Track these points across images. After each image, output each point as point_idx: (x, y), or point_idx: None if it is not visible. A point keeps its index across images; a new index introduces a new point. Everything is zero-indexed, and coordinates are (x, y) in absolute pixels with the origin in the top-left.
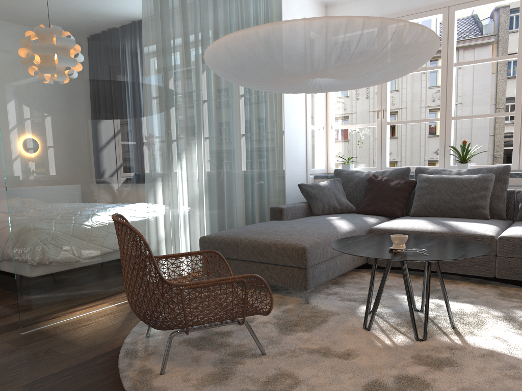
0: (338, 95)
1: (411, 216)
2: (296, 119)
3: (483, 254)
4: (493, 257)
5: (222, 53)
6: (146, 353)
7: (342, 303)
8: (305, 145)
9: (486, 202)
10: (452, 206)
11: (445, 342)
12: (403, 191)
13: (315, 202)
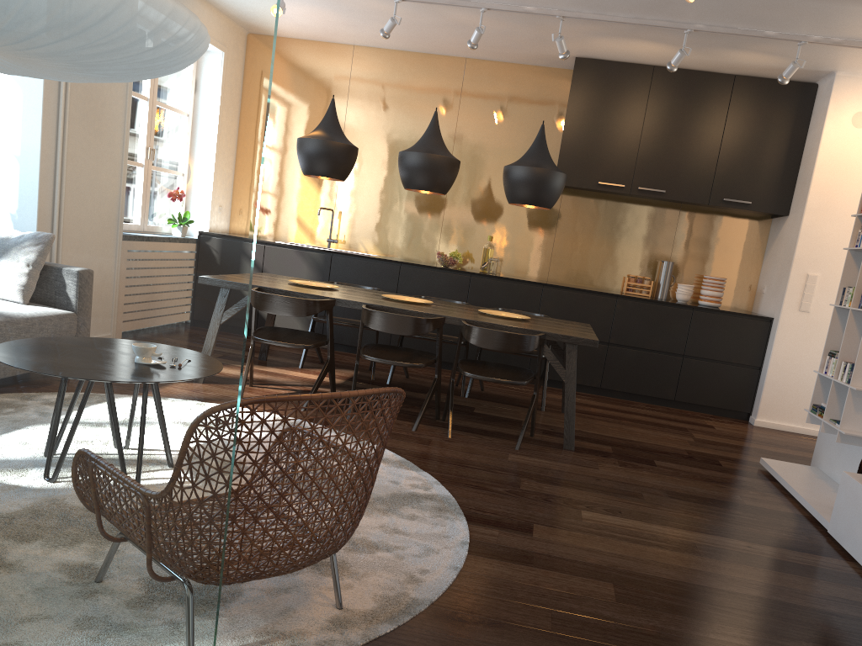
0: None
1: None
2: None
3: None
4: None
5: None
6: (275, 640)
7: None
8: None
9: None
10: None
11: None
12: None
13: None
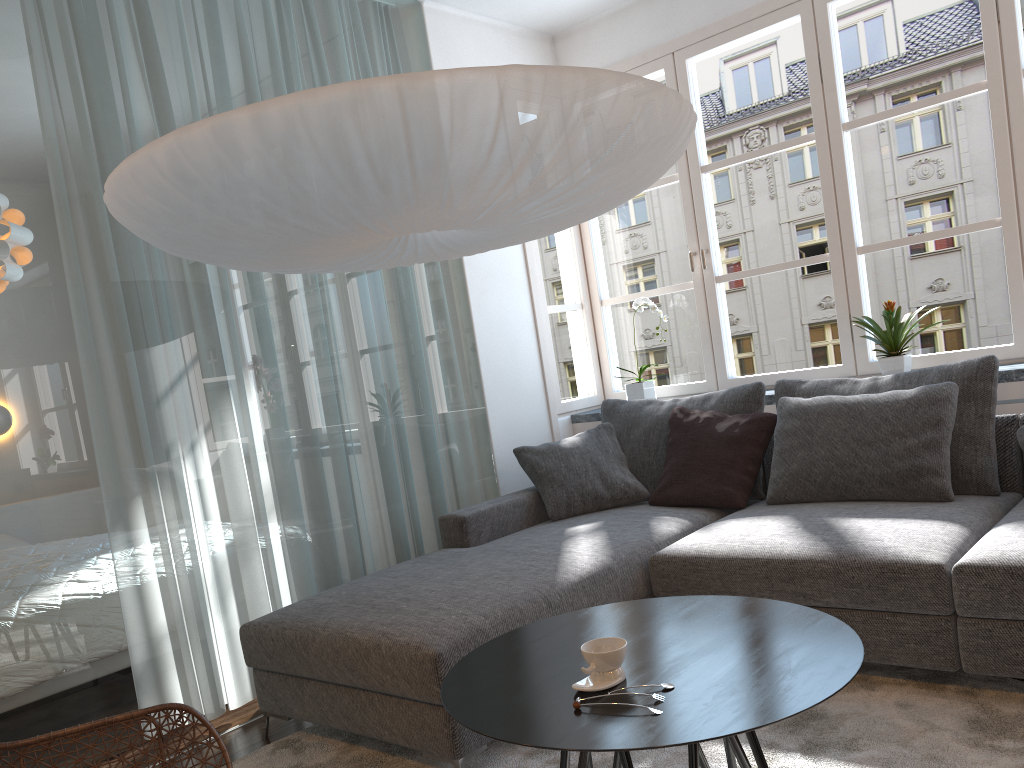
0: (722, 199)
1: (769, 503)
2: (505, 300)
3: (819, 701)
4: (949, 619)
5: (127, 216)
6: None
7: None
8: (536, 354)
9: (941, 458)
10: (859, 475)
11: None
12: (748, 443)
13: (549, 489)
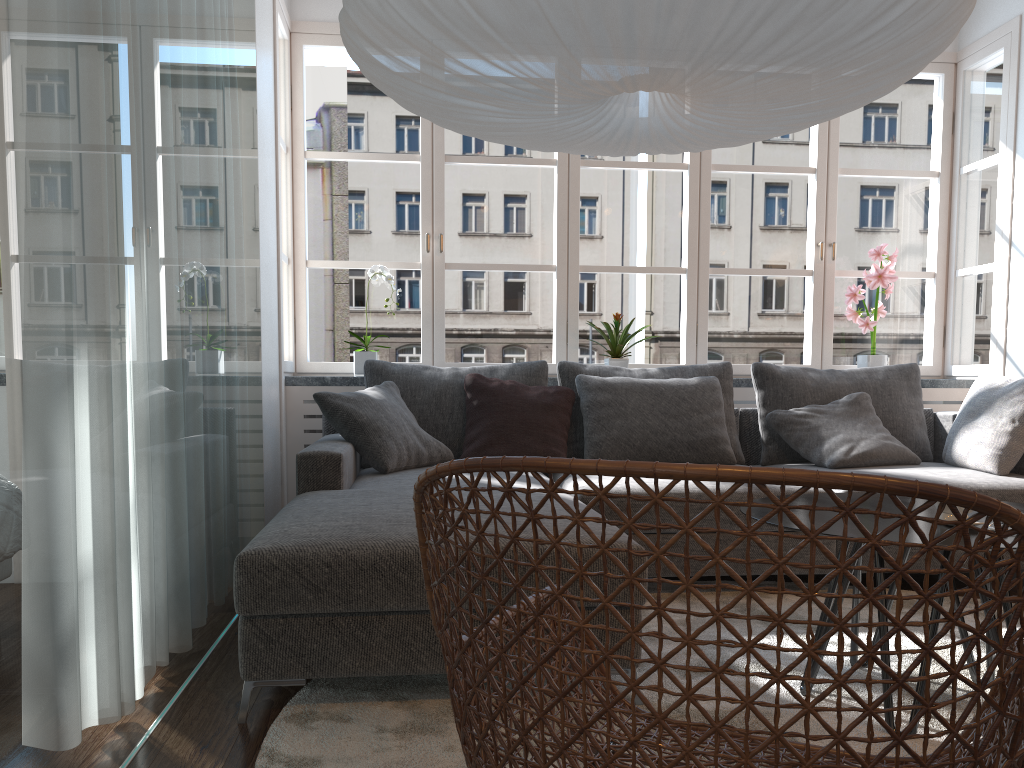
0: None
1: None
2: (269, 227)
3: None
4: None
5: None
6: None
7: (709, 683)
8: (277, 298)
9: (726, 431)
10: (671, 441)
11: None
12: (561, 410)
13: (378, 439)
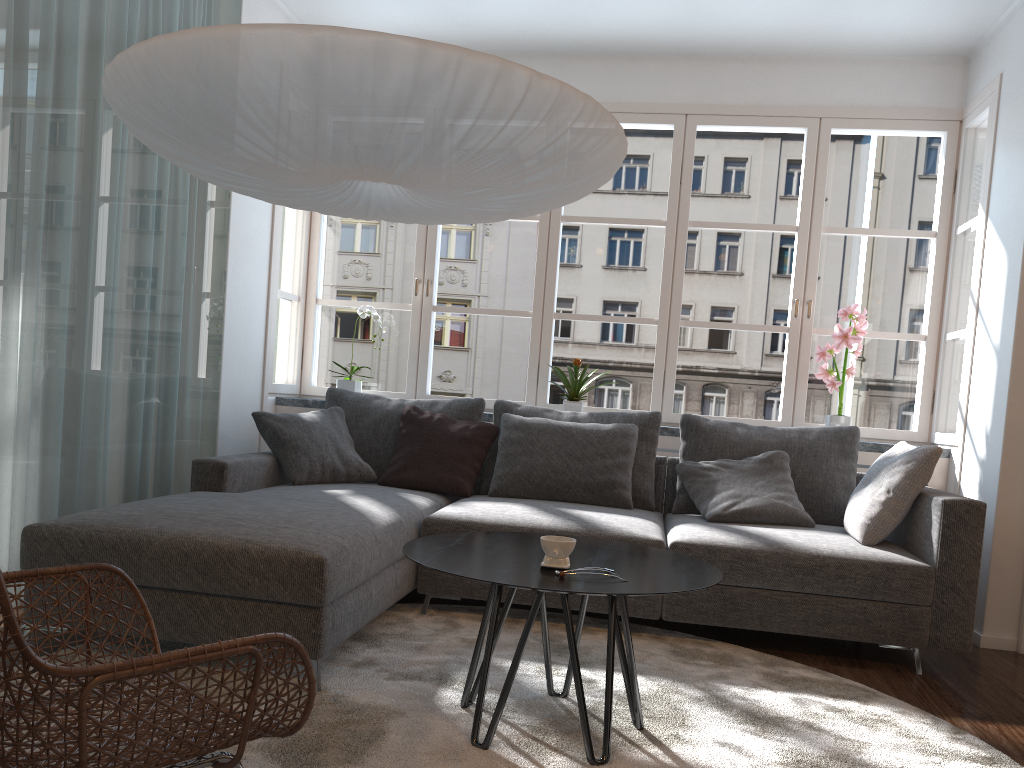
0: None
1: (492, 495)
2: (252, 271)
3: (720, 580)
4: None
5: (177, 70)
6: None
7: (398, 686)
8: (263, 330)
9: (627, 477)
10: (569, 481)
11: (645, 763)
12: (476, 444)
13: (293, 455)
